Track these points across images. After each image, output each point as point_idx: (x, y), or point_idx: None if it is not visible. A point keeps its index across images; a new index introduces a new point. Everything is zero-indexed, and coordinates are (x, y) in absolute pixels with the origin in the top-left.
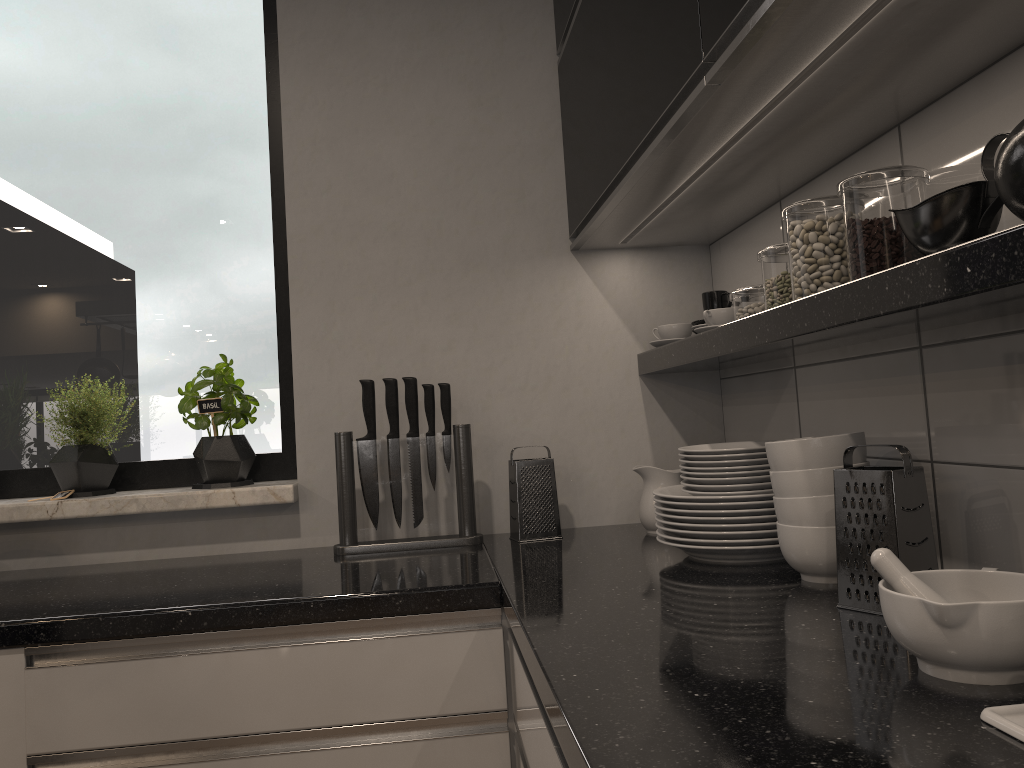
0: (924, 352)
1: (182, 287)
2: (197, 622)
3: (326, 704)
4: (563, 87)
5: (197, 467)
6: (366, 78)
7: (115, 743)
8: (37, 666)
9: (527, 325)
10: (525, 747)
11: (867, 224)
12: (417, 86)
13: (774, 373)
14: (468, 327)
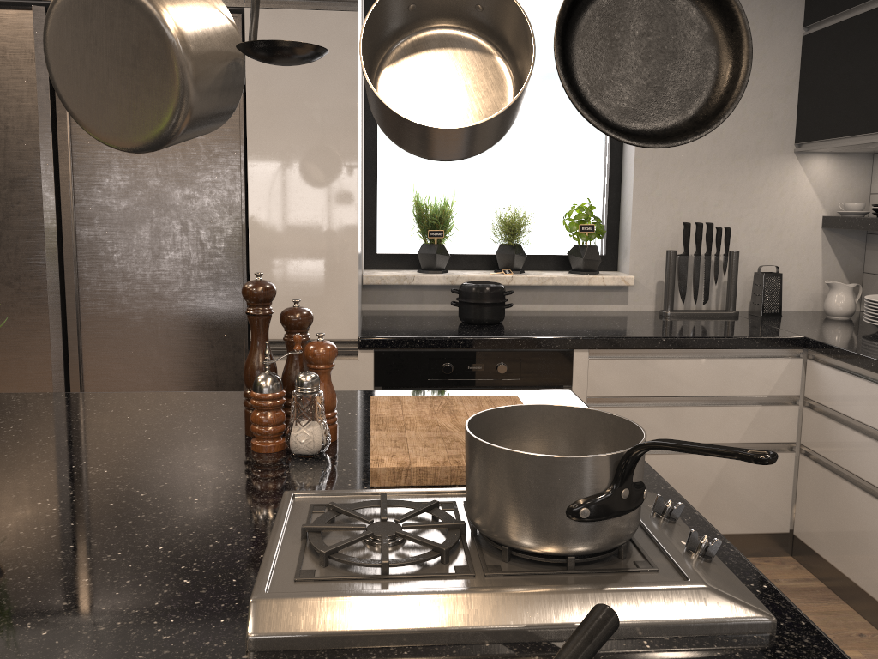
0: None
1: (553, 153)
2: (666, 344)
3: (719, 386)
4: (809, 52)
5: (558, 260)
6: None
7: (625, 395)
8: (593, 358)
9: (763, 194)
10: (836, 408)
11: None
12: None
13: None
14: (730, 193)
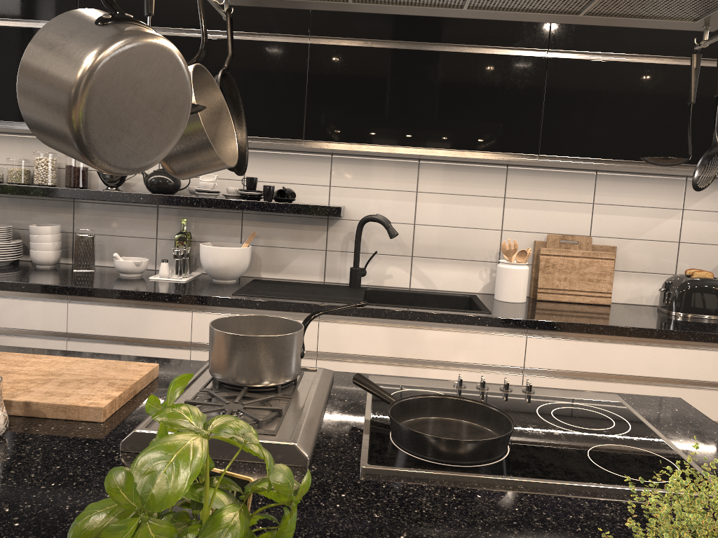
0: (76, 203)
1: None
2: None
3: None
4: None
5: None
6: None
7: None
8: None
9: None
10: None
11: (79, 169)
12: None
13: None
14: None
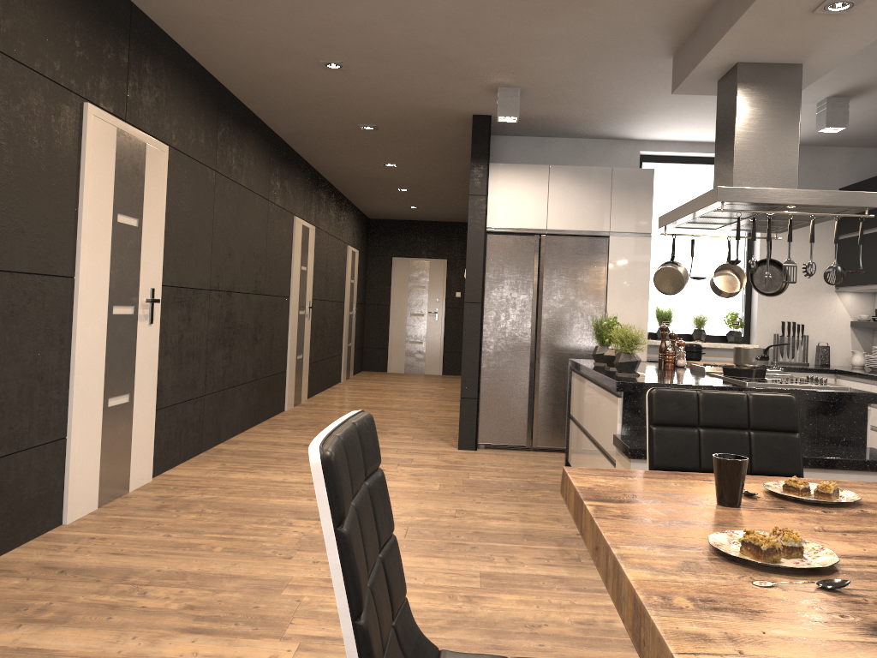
0: None
1: None
2: None
3: None
4: (839, 247)
5: (720, 338)
6: (783, 239)
7: None
8: None
9: (820, 310)
10: None
11: None
12: (796, 242)
13: None
14: (804, 309)
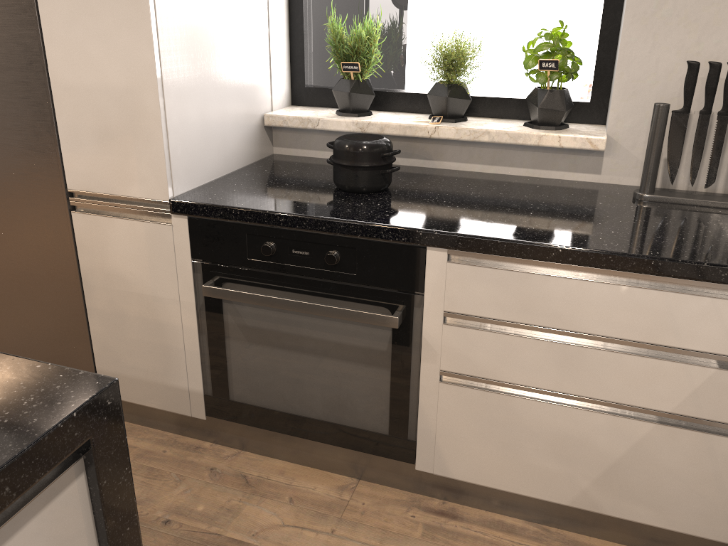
0: None
1: None
2: (564, 257)
3: (647, 329)
4: None
5: (523, 106)
6: None
7: (498, 317)
8: (454, 262)
9: None
10: None
11: None
12: None
13: None
14: None
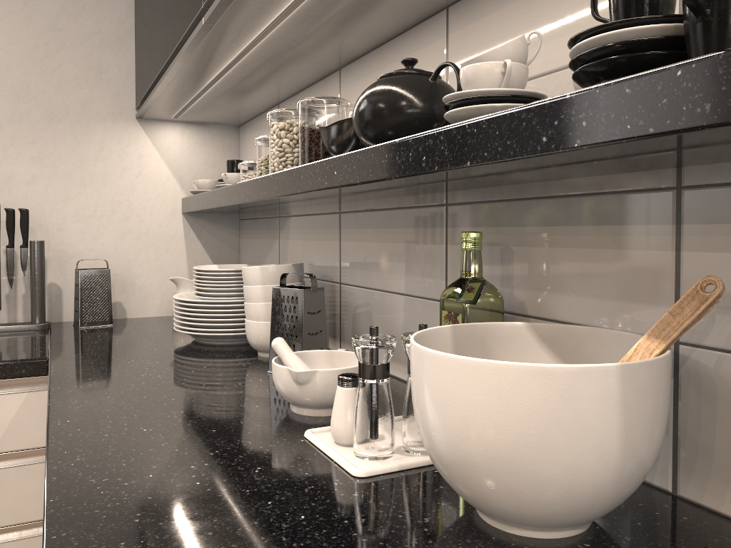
0: (341, 216)
1: None
2: None
3: None
4: None
5: None
6: None
7: None
8: None
9: (98, 170)
10: None
11: (310, 132)
12: None
13: (268, 219)
14: (49, 167)
